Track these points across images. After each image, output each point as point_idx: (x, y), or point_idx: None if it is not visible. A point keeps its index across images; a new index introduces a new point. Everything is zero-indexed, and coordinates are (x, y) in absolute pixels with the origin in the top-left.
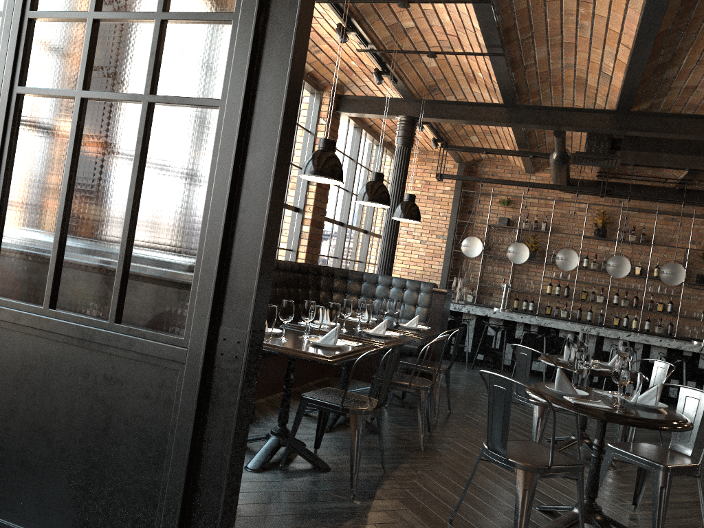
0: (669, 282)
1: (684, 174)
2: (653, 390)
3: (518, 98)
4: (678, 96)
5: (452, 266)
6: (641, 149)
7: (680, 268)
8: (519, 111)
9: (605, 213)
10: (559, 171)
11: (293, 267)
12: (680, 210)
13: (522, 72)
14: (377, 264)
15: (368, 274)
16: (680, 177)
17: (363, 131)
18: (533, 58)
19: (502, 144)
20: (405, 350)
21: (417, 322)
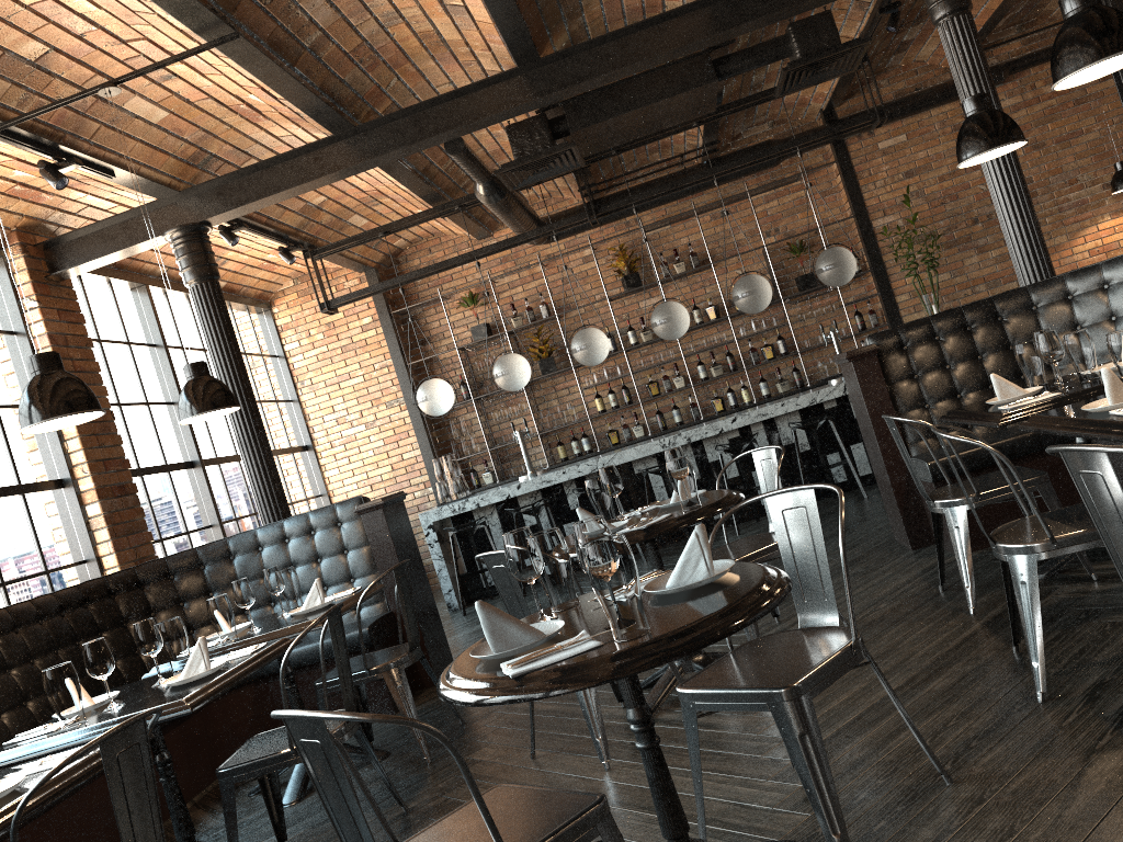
0: (753, 309)
1: (701, 136)
2: (692, 544)
3: (351, 114)
4: (603, 4)
5: (437, 440)
6: (600, 117)
7: (759, 279)
8: (367, 137)
9: (625, 248)
10: (506, 212)
11: (66, 599)
12: (728, 194)
13: (314, 61)
14: (312, 496)
15: (237, 537)
16: (699, 143)
17: (155, 289)
18: (313, 26)
19: (410, 210)
20: (349, 644)
21: (322, 593)
